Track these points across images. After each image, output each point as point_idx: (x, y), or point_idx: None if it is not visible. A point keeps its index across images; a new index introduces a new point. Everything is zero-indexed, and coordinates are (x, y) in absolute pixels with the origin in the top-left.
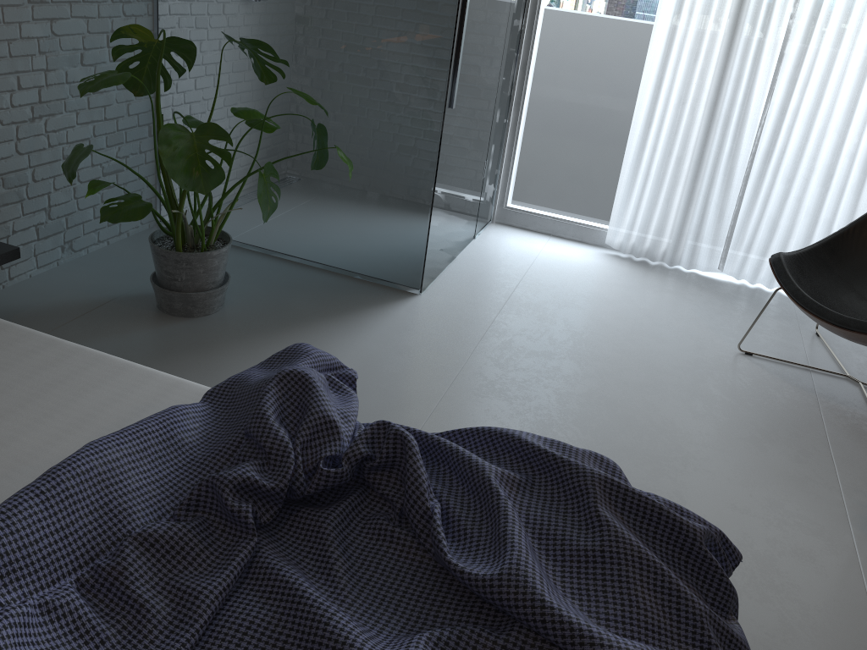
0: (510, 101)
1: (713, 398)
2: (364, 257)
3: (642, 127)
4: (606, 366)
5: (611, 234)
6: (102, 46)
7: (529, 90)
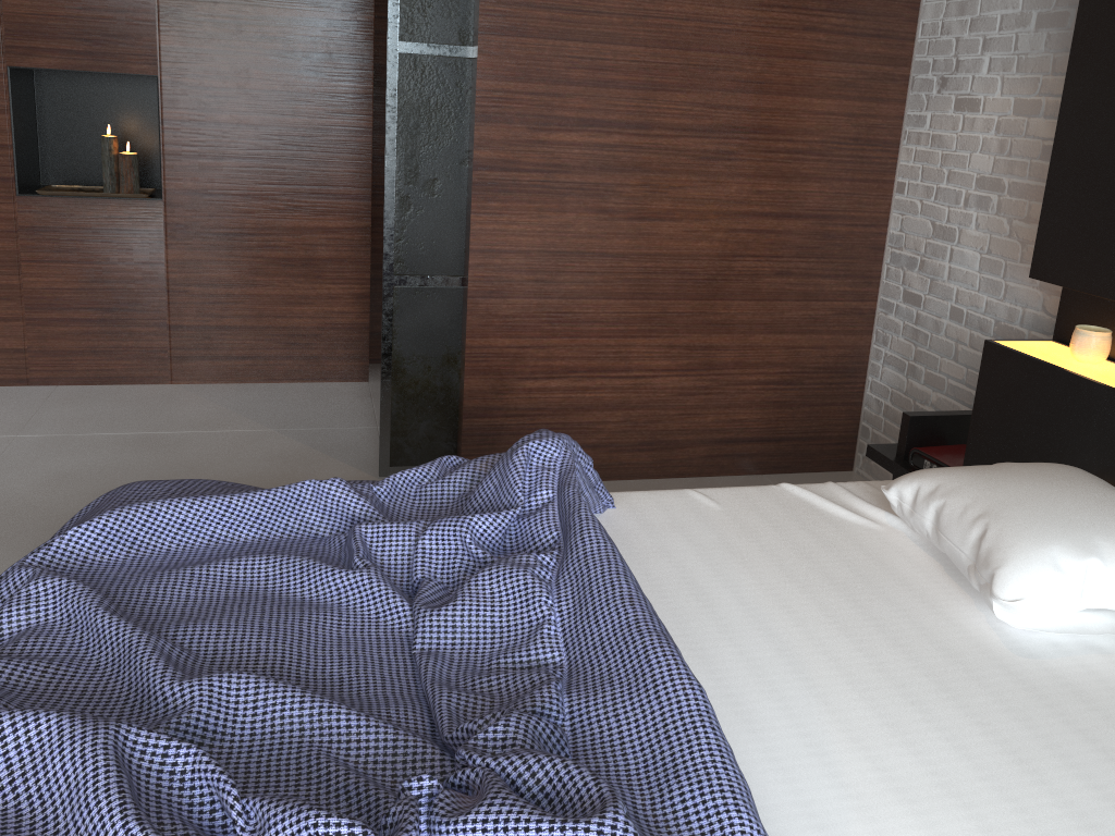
0: None
1: None
2: None
3: None
4: None
5: None
6: None
7: None
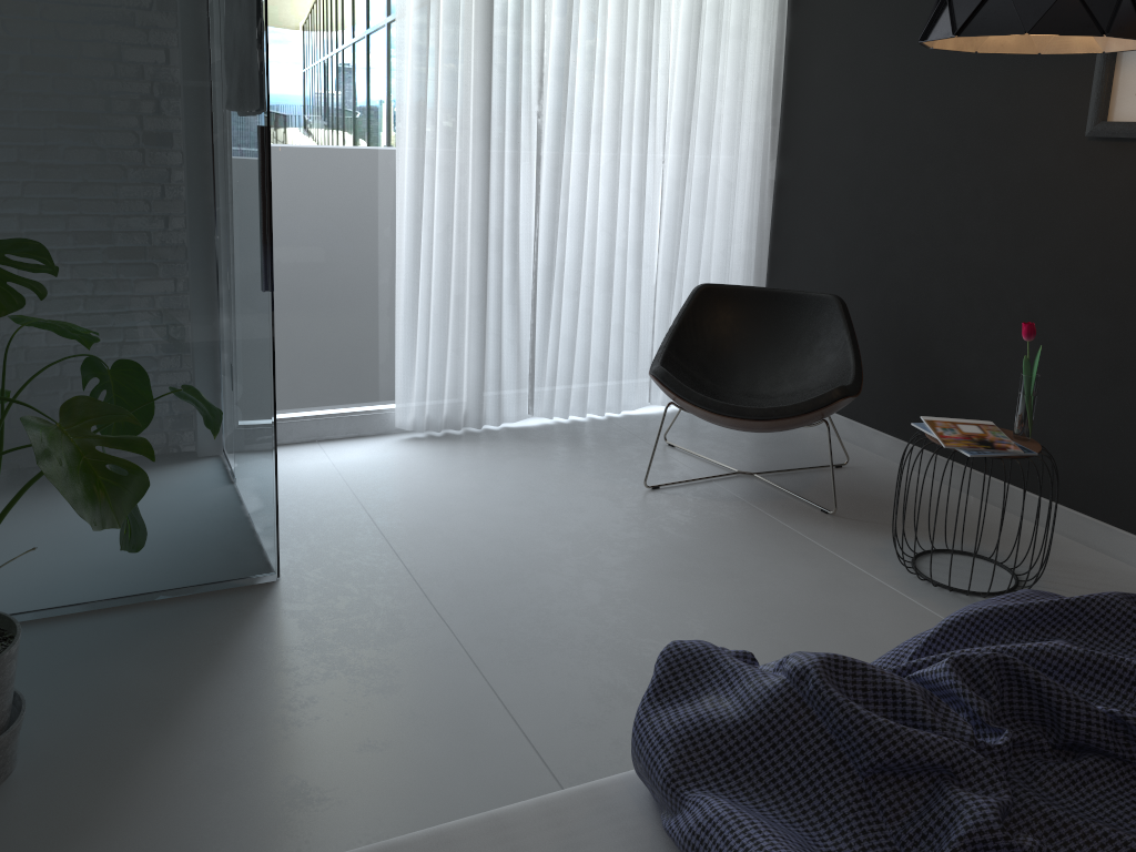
0: None
1: (692, 543)
2: (170, 560)
3: (407, 269)
4: (577, 560)
5: (401, 413)
6: None
7: None
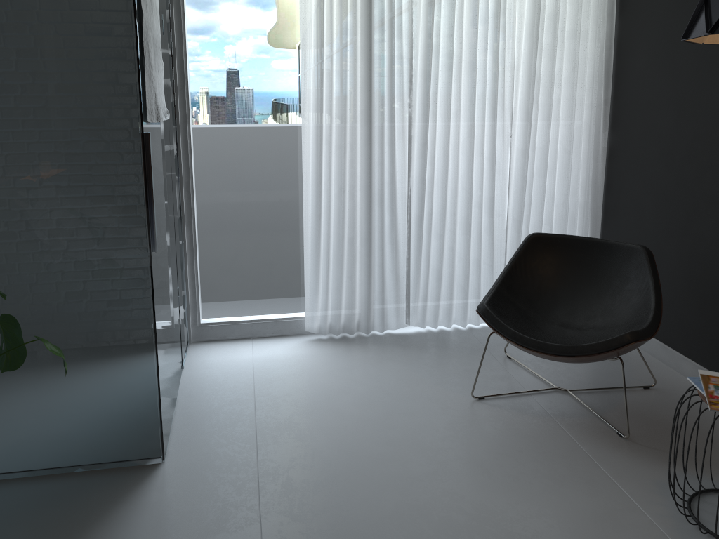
0: (181, 223)
1: (491, 458)
2: (83, 444)
3: (313, 219)
4: (390, 466)
5: (309, 321)
6: None
7: (196, 207)
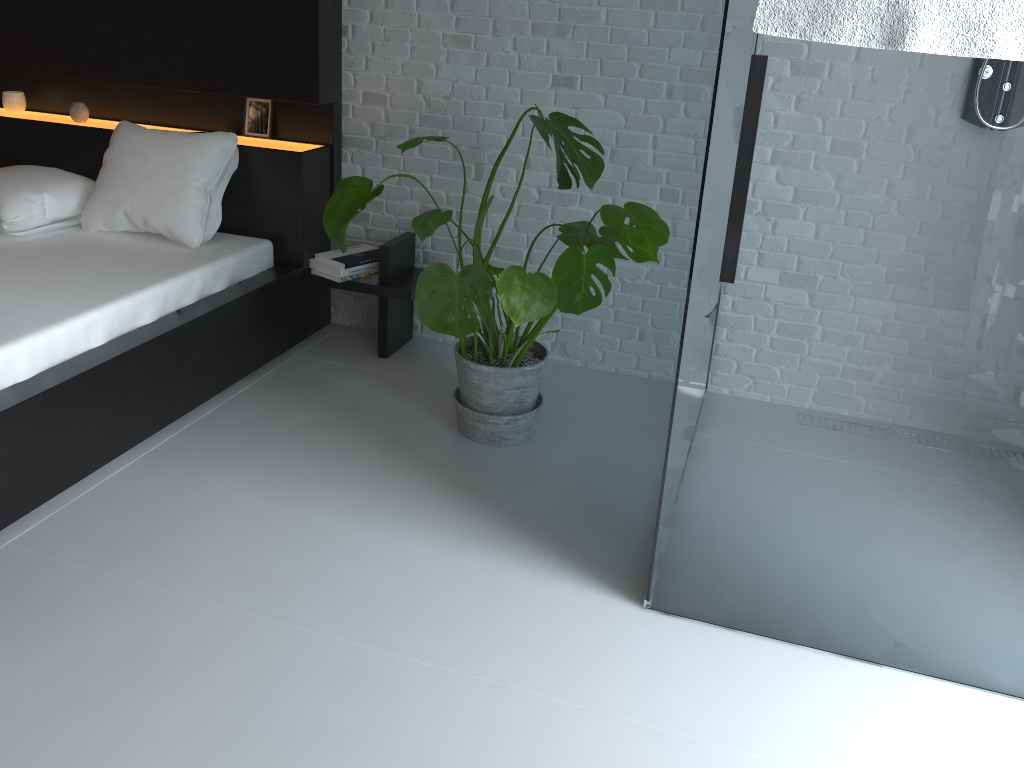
0: None
1: None
2: None
3: None
4: None
5: None
6: (645, 147)
7: None
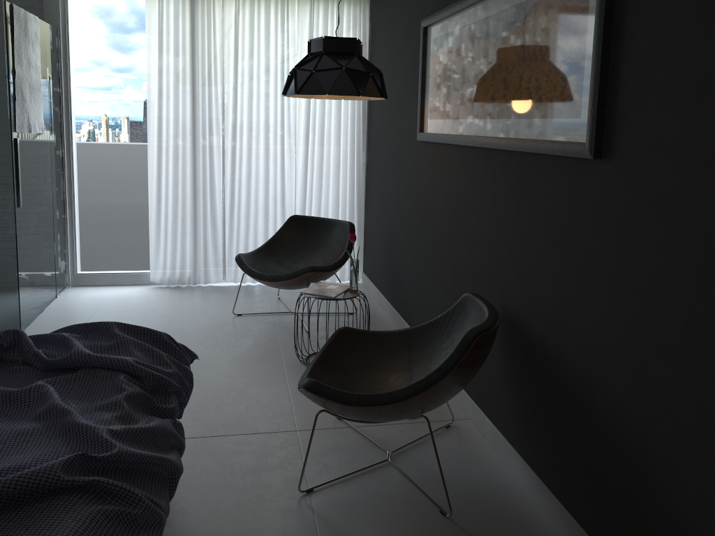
0: (64, 203)
1: (218, 338)
2: None
3: (156, 204)
4: None
5: (153, 274)
6: None
7: (77, 193)
